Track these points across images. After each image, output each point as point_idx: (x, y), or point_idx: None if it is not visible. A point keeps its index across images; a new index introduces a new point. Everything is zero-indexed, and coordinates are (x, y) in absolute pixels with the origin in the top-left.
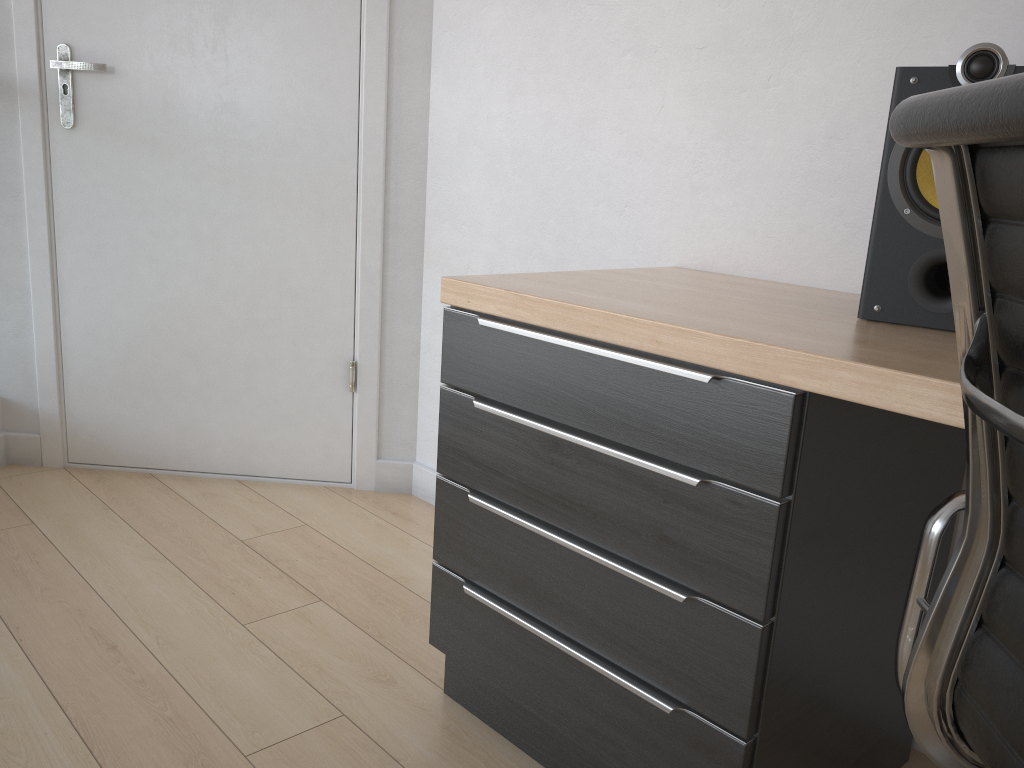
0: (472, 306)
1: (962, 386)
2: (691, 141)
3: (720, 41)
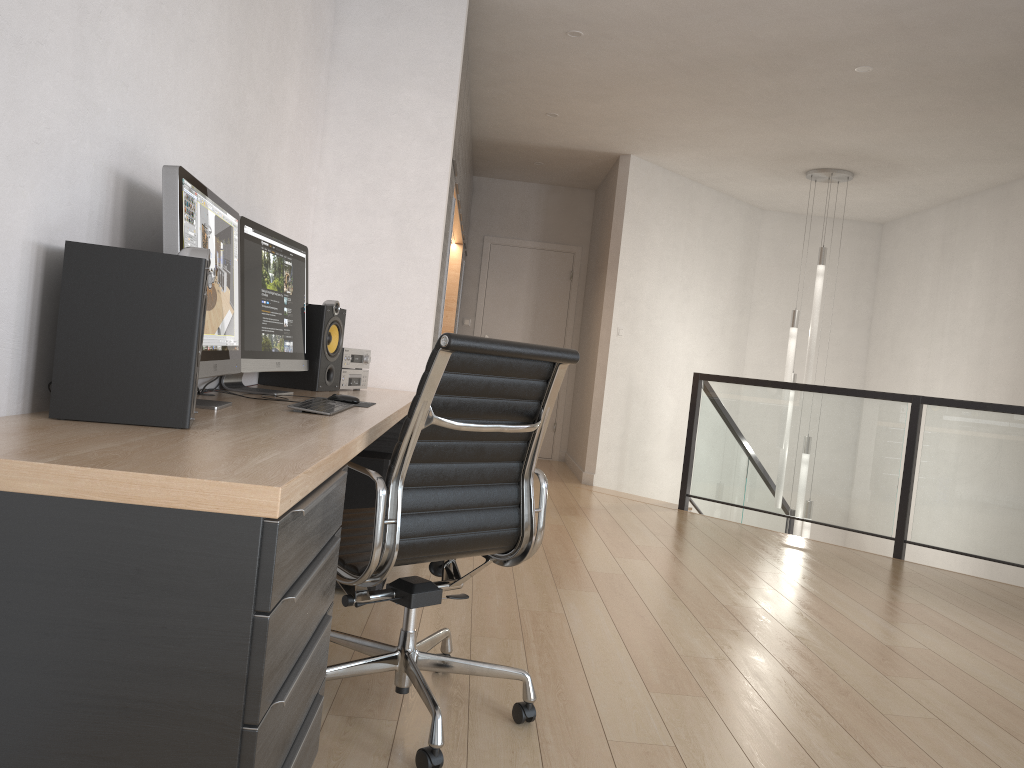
0: (291, 504)
1: (458, 424)
2: None
3: None
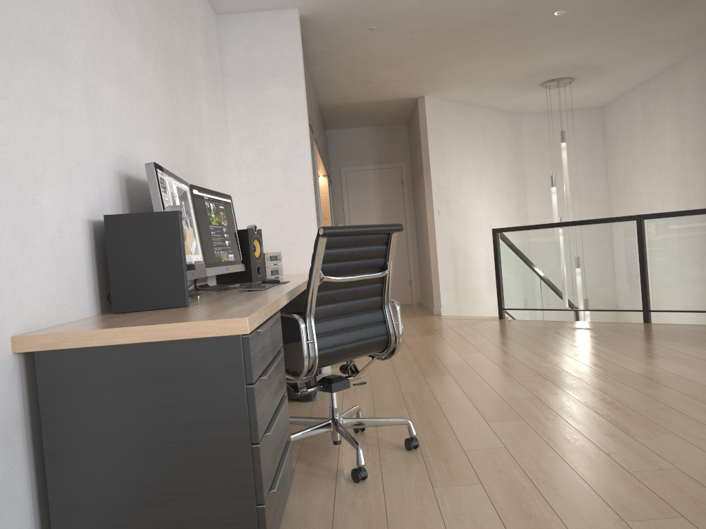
0: (254, 327)
1: (338, 278)
2: (4, 239)
3: (6, 169)
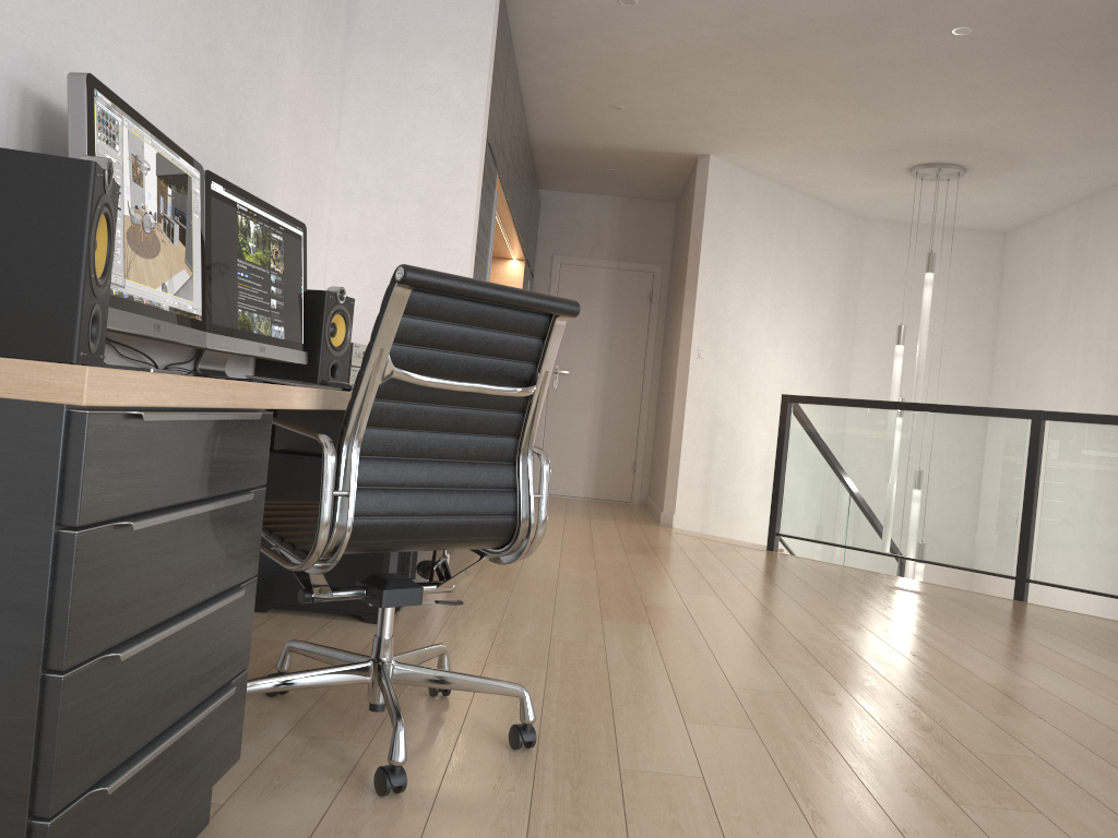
0: (121, 401)
1: (423, 378)
2: None
3: None
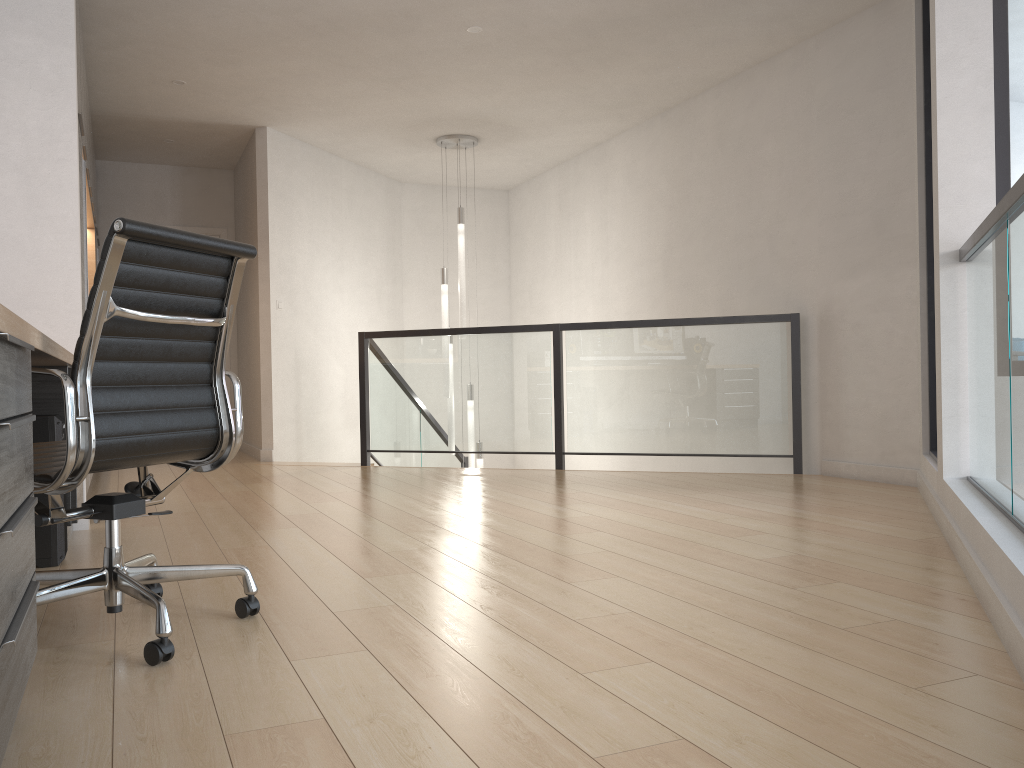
0: None
1: (143, 314)
2: None
3: None
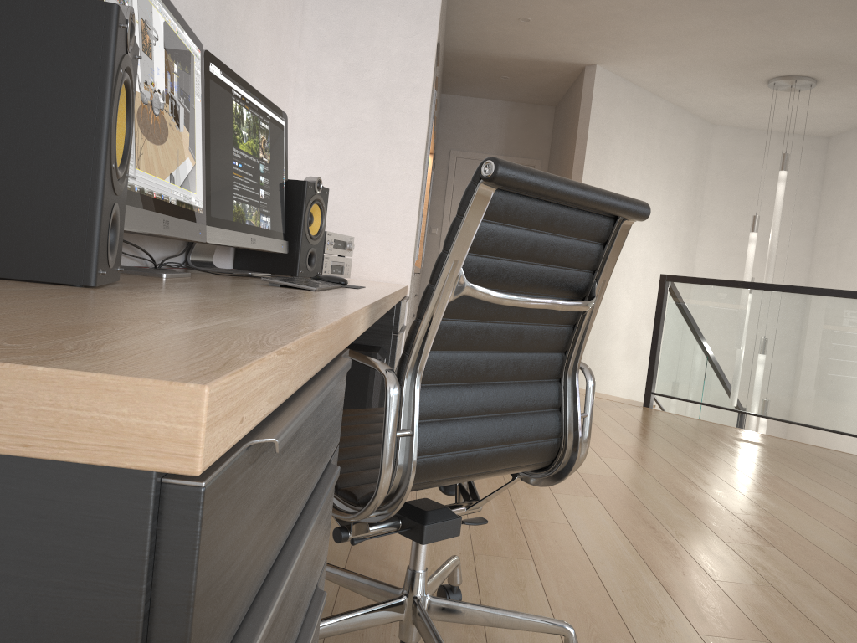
0: (244, 427)
1: (499, 295)
2: None
3: None
